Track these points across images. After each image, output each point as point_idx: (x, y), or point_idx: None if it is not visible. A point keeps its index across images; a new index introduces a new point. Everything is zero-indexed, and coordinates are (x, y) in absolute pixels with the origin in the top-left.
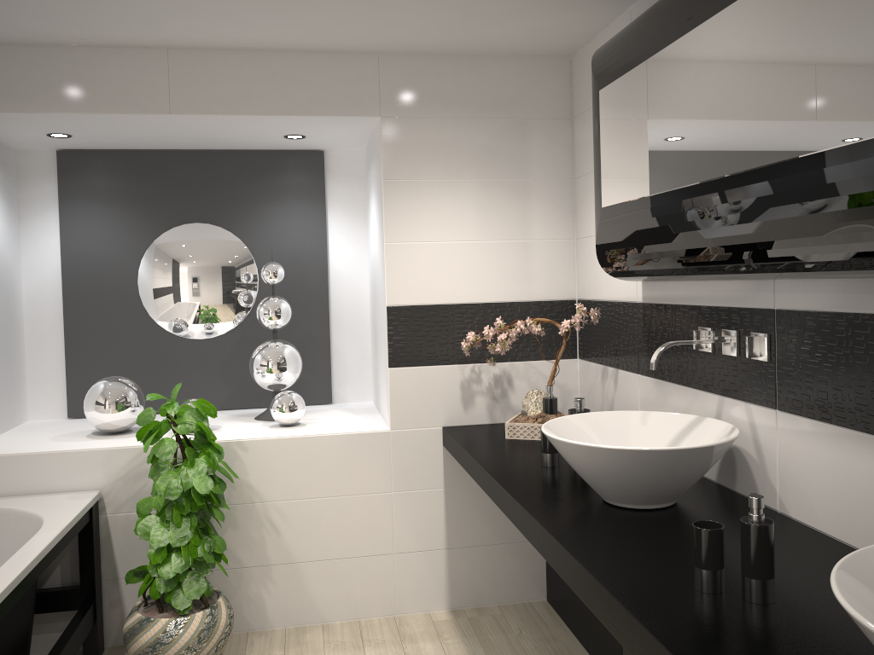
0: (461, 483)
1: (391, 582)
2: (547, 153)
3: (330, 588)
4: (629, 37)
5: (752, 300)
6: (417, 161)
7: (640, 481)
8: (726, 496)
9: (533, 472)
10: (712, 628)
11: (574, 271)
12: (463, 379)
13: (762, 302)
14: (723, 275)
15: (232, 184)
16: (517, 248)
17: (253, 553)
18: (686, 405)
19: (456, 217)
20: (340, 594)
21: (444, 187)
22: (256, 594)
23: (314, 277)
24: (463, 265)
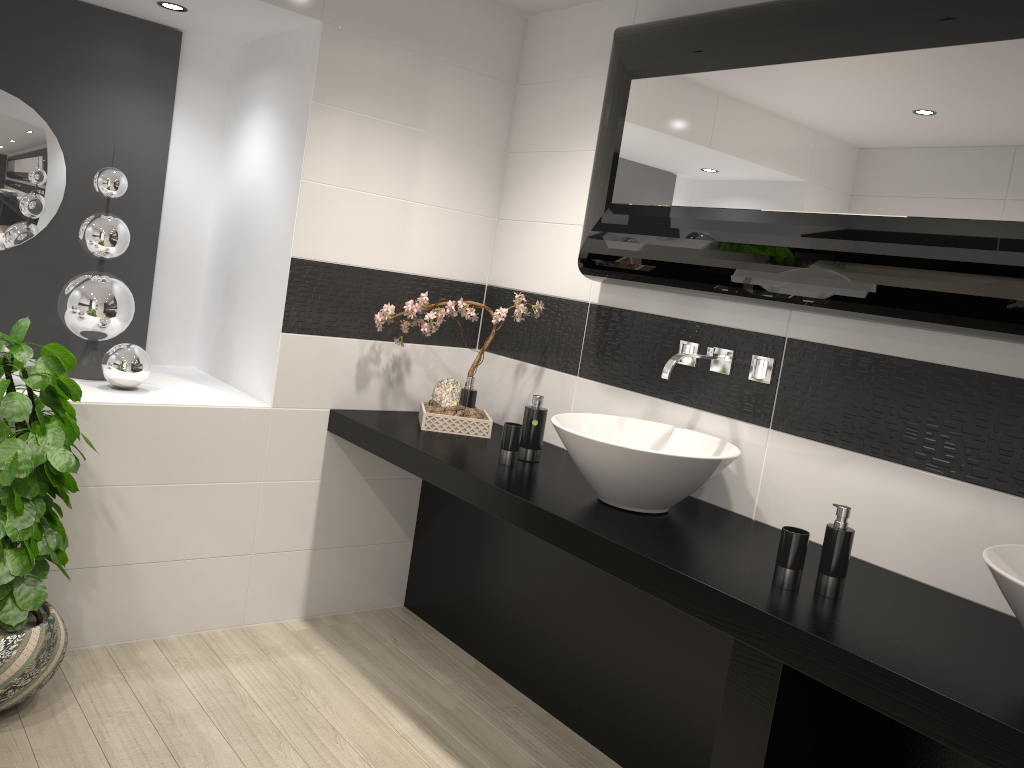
0: (339, 475)
1: (244, 588)
2: (487, 116)
3: (170, 595)
4: (689, 37)
5: (758, 325)
6: (355, 89)
7: (667, 487)
8: (699, 504)
9: (500, 470)
10: (828, 619)
11: (490, 254)
12: (360, 357)
13: (772, 329)
14: (752, 298)
15: (46, 42)
16: (440, 217)
17: (75, 552)
18: (646, 414)
19: (385, 166)
20: (181, 602)
21: (378, 127)
22: (72, 603)
23: (145, 197)
24: (382, 225)
